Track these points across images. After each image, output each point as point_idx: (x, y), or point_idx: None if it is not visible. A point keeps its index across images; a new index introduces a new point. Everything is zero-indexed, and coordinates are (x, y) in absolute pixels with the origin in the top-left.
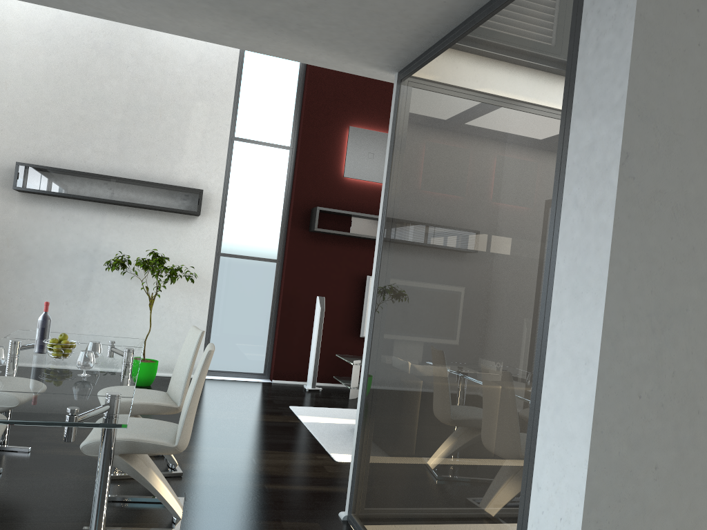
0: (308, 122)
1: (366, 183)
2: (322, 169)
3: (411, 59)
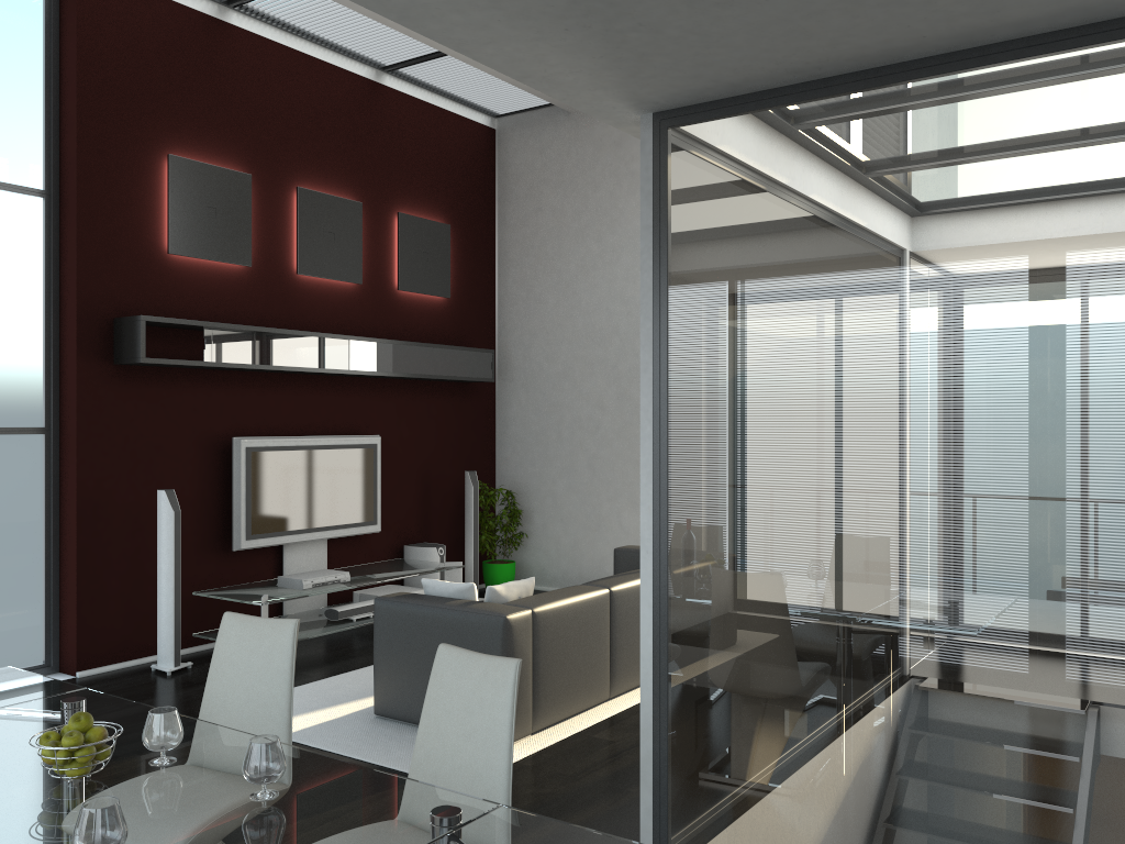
0: (87, 142)
1: (207, 264)
2: (126, 238)
3: (712, 99)
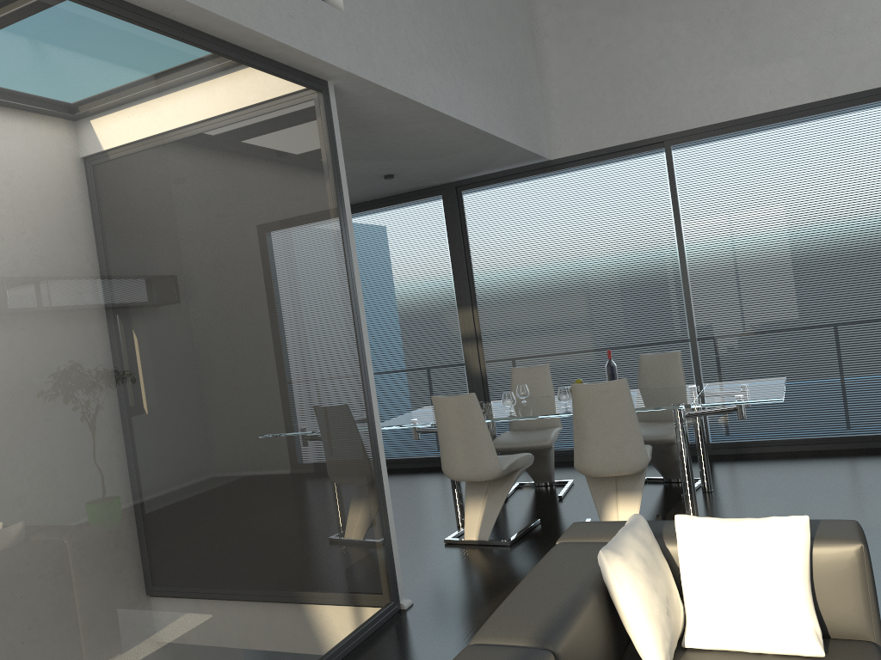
0: None
1: None
2: None
3: None
